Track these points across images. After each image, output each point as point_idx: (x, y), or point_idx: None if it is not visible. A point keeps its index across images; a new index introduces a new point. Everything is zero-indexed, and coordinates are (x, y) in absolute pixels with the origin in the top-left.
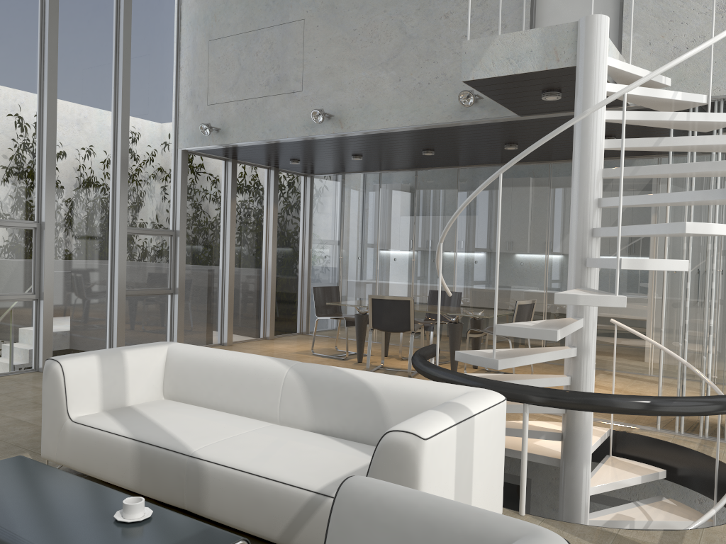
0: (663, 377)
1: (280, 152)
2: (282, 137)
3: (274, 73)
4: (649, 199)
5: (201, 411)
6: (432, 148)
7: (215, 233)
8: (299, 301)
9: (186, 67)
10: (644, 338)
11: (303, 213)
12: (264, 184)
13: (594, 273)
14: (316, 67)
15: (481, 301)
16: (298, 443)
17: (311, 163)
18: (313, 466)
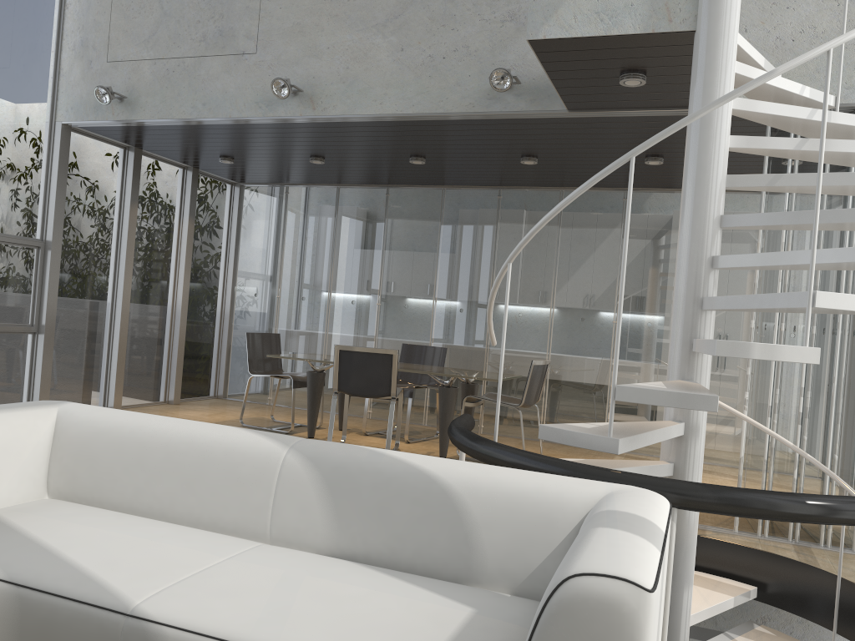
0: (743, 464)
1: (210, 142)
2: (222, 116)
3: (214, 24)
4: (805, 217)
5: (126, 522)
6: (426, 154)
7: (104, 250)
8: (216, 353)
9: (76, 5)
10: (733, 411)
11: (227, 234)
12: (177, 189)
13: (711, 318)
14: (279, 22)
15: (465, 361)
16: (324, 582)
17: (249, 164)
18: (377, 630)
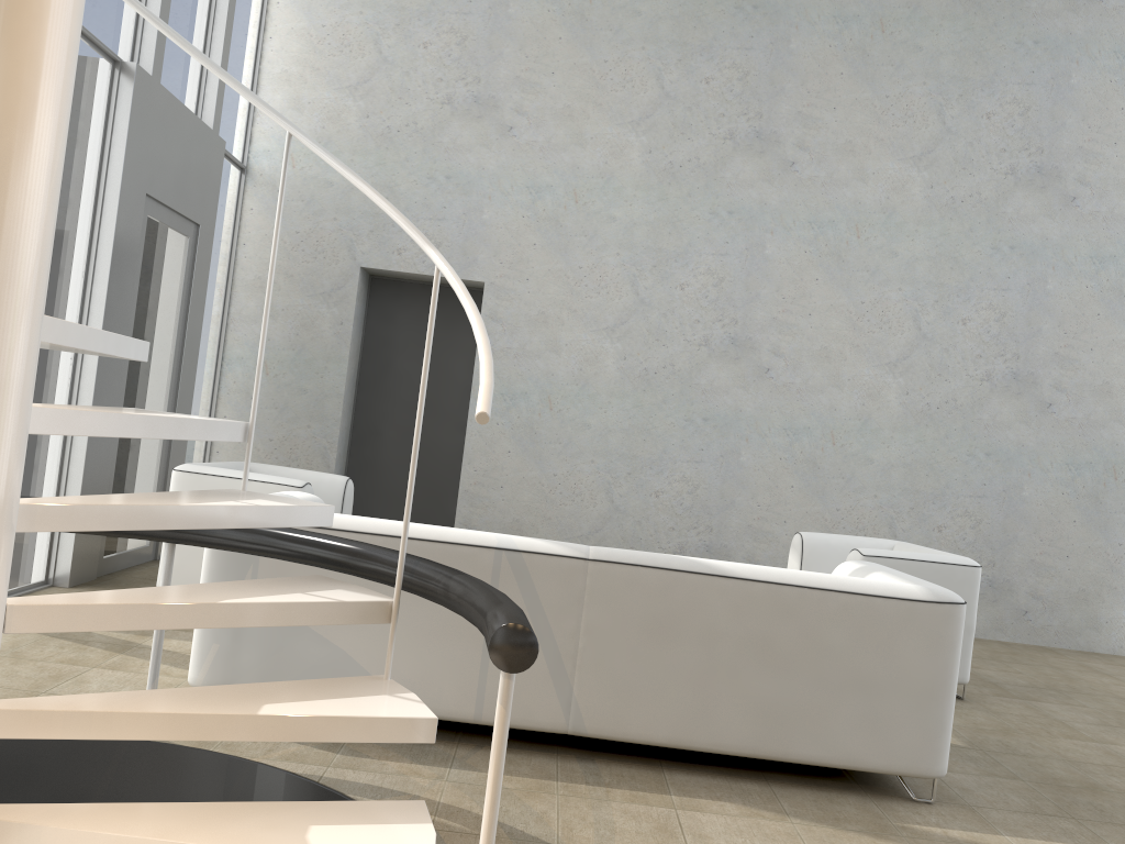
0: None
1: None
2: None
3: None
4: None
5: None
6: None
7: None
8: None
9: None
10: None
11: None
12: None
13: None
14: None
15: None
16: None
17: None
18: None
